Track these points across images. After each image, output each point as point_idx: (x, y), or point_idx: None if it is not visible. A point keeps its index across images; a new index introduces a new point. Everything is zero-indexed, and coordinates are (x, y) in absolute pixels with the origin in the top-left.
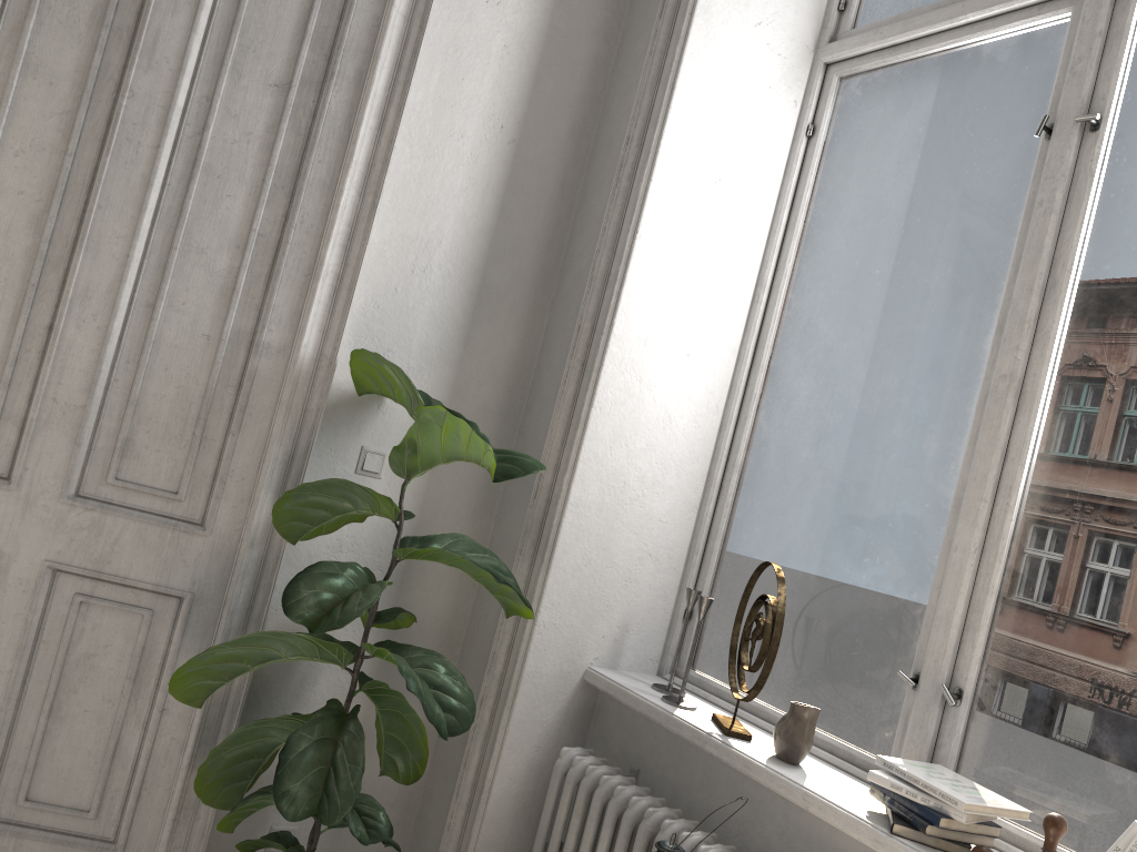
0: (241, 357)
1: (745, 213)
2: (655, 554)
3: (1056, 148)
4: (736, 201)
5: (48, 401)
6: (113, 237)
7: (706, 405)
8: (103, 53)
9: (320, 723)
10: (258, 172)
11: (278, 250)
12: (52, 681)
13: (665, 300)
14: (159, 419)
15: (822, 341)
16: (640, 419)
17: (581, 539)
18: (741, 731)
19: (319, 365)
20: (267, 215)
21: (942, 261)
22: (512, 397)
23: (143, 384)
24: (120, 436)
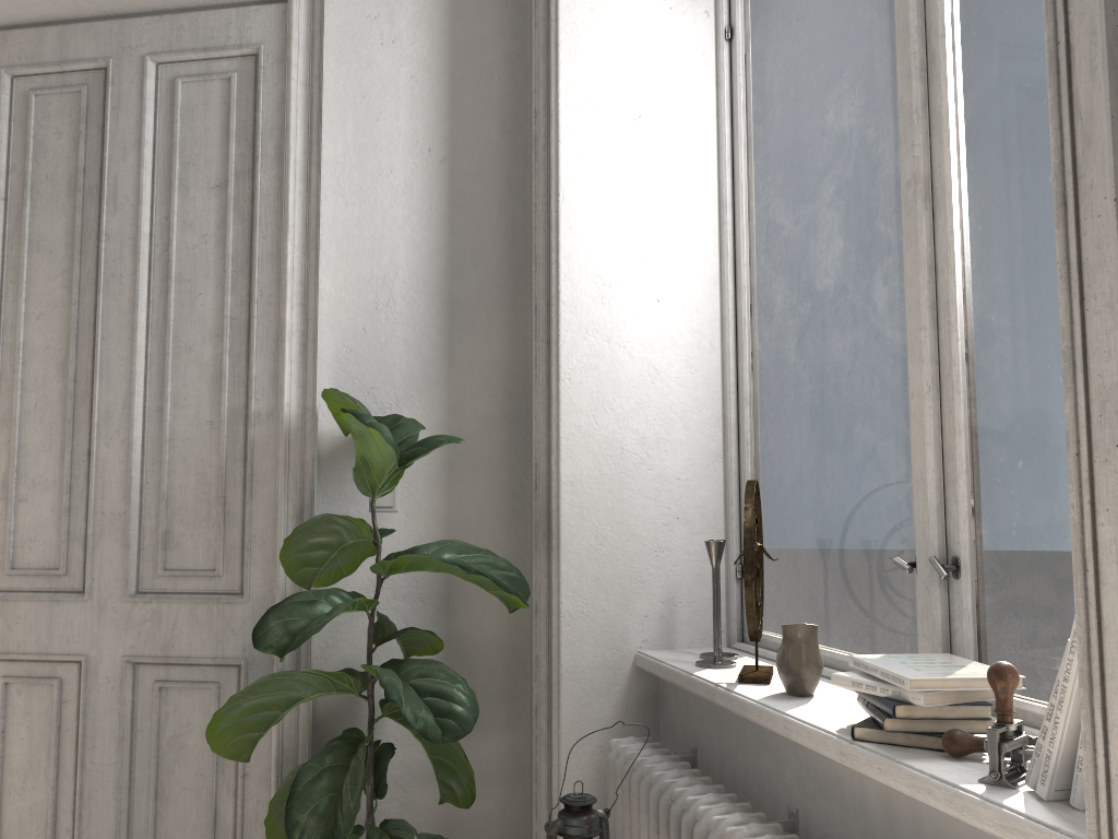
0: (241, 432)
1: (682, 140)
2: (684, 515)
3: None
4: (667, 131)
5: (98, 515)
6: (118, 360)
7: (698, 346)
8: (82, 212)
9: (329, 752)
10: (219, 265)
11: (249, 327)
12: (151, 766)
13: (613, 252)
14: (187, 507)
15: (781, 235)
16: (620, 380)
17: (587, 518)
18: (757, 675)
19: (305, 418)
20: (234, 300)
21: (848, 95)
22: (515, 401)
23: (169, 479)
24: (159, 530)
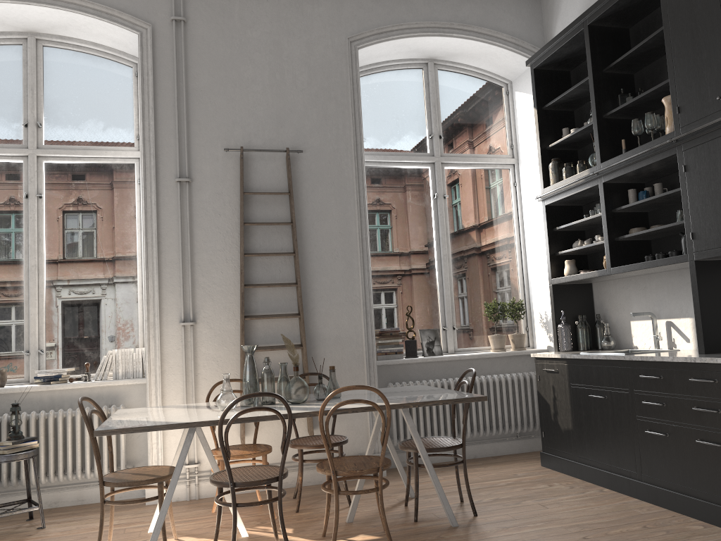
0: None
1: None
2: None
3: (32, 202)
4: None
5: None
6: None
7: None
8: None
9: None
10: None
11: None
12: None
13: None
14: None
15: None
16: None
17: None
18: None
19: None
20: None
21: None
22: None
23: None
24: None
